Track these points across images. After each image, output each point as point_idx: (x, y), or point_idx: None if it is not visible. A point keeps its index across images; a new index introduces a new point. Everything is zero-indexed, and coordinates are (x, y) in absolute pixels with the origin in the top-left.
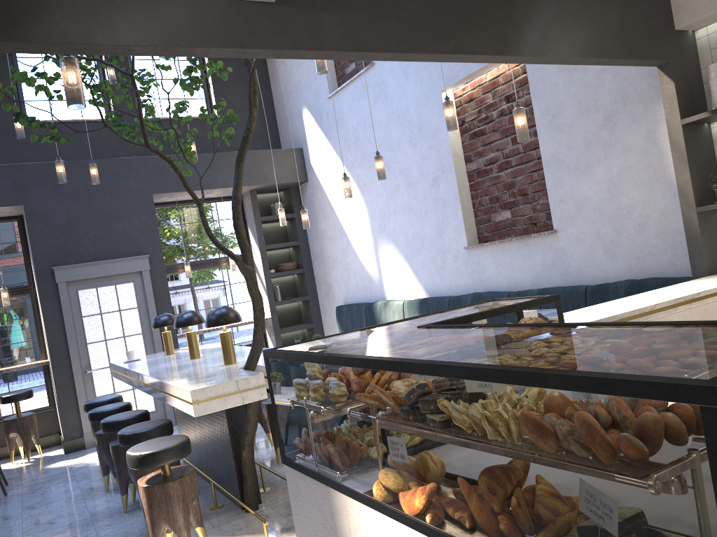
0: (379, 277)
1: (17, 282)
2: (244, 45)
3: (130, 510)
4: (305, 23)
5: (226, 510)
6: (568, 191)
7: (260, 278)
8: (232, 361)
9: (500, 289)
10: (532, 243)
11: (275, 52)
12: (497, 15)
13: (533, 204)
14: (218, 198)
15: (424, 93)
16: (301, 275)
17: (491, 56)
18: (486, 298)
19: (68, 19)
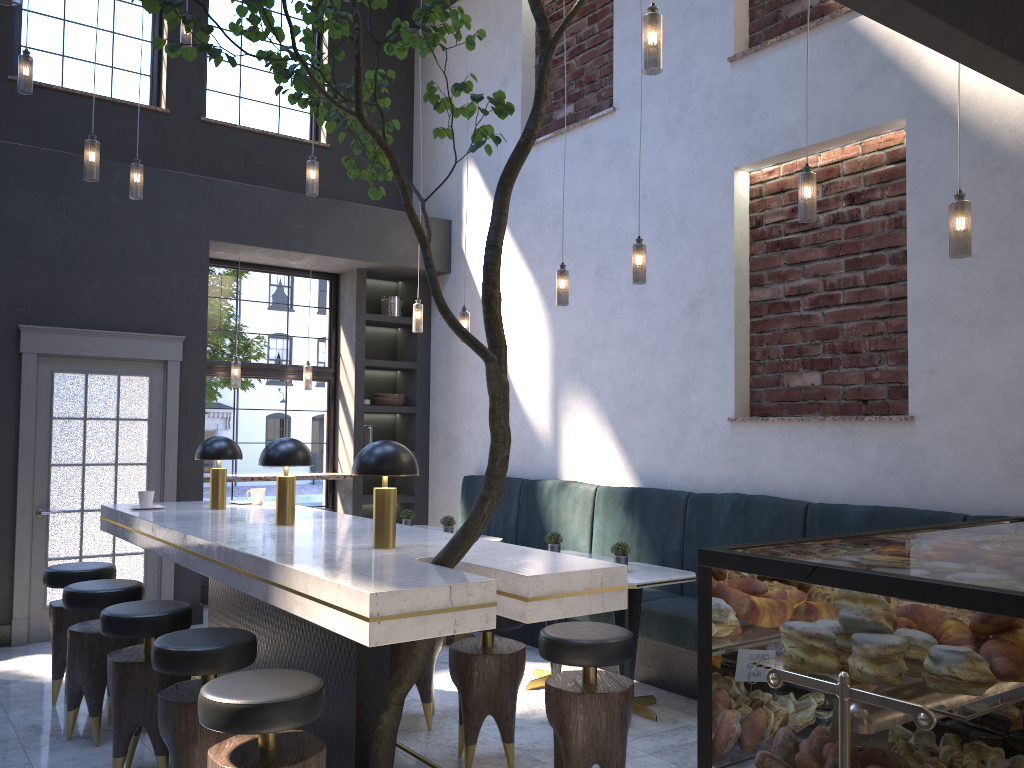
0: (553, 442)
1: None
2: None
3: None
4: None
5: None
6: (950, 359)
7: (346, 410)
8: (390, 544)
9: (783, 494)
10: (861, 431)
11: None
12: None
13: (868, 370)
14: (302, 271)
15: (701, 167)
16: (408, 417)
17: None
18: (763, 505)
19: None
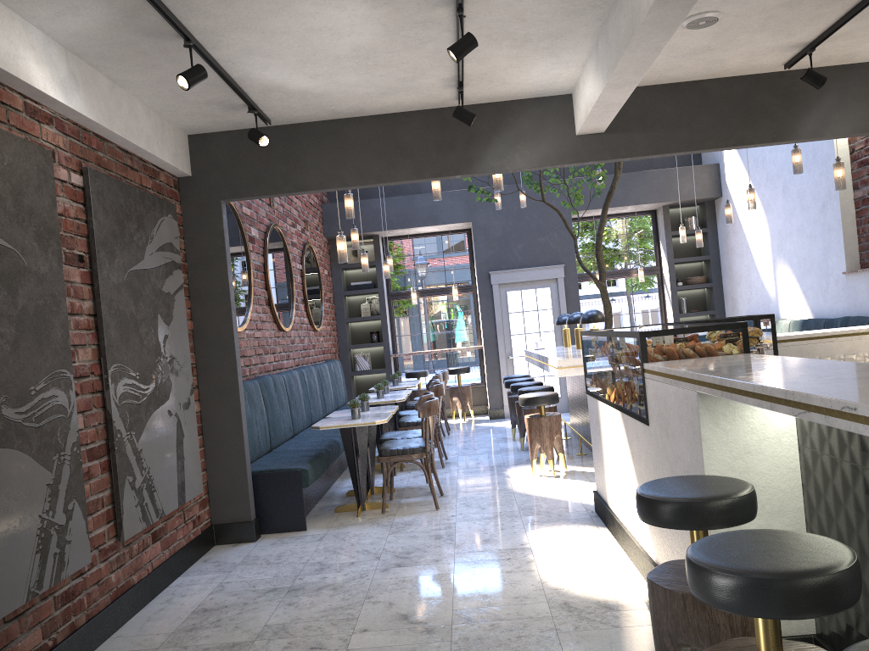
0: (775, 296)
1: (464, 282)
2: (583, 161)
3: (525, 450)
4: (623, 142)
5: (587, 456)
6: None
7: (667, 290)
8: None
9: None
10: None
11: (602, 161)
12: (777, 112)
13: None
14: (632, 213)
15: None
16: (709, 290)
17: (769, 143)
18: (852, 322)
19: (493, 159)
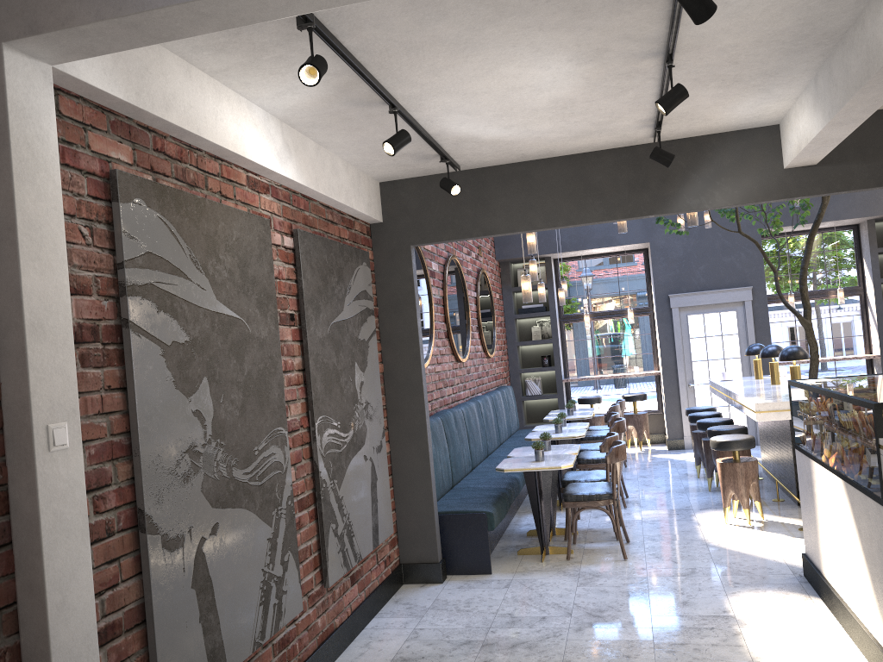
0: None
1: (640, 304)
2: (791, 196)
3: (713, 491)
4: (838, 174)
5: (785, 503)
6: None
7: (872, 313)
8: None
9: None
10: None
11: (814, 195)
12: None
13: None
14: (830, 228)
15: None
16: None
17: None
18: None
19: (690, 197)
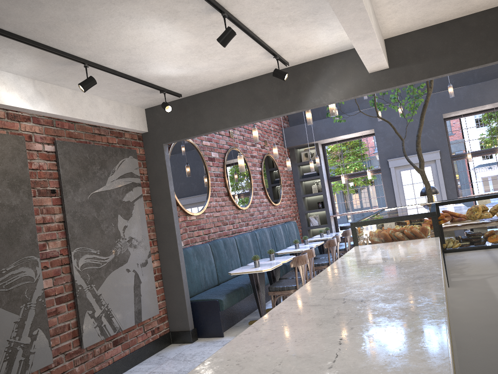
0: None
1: (375, 167)
2: (375, 90)
3: None
4: (403, 72)
5: None
6: None
7: None
8: None
9: None
10: None
11: (390, 88)
12: None
13: None
14: (493, 109)
15: None
16: None
17: None
18: None
19: (314, 98)
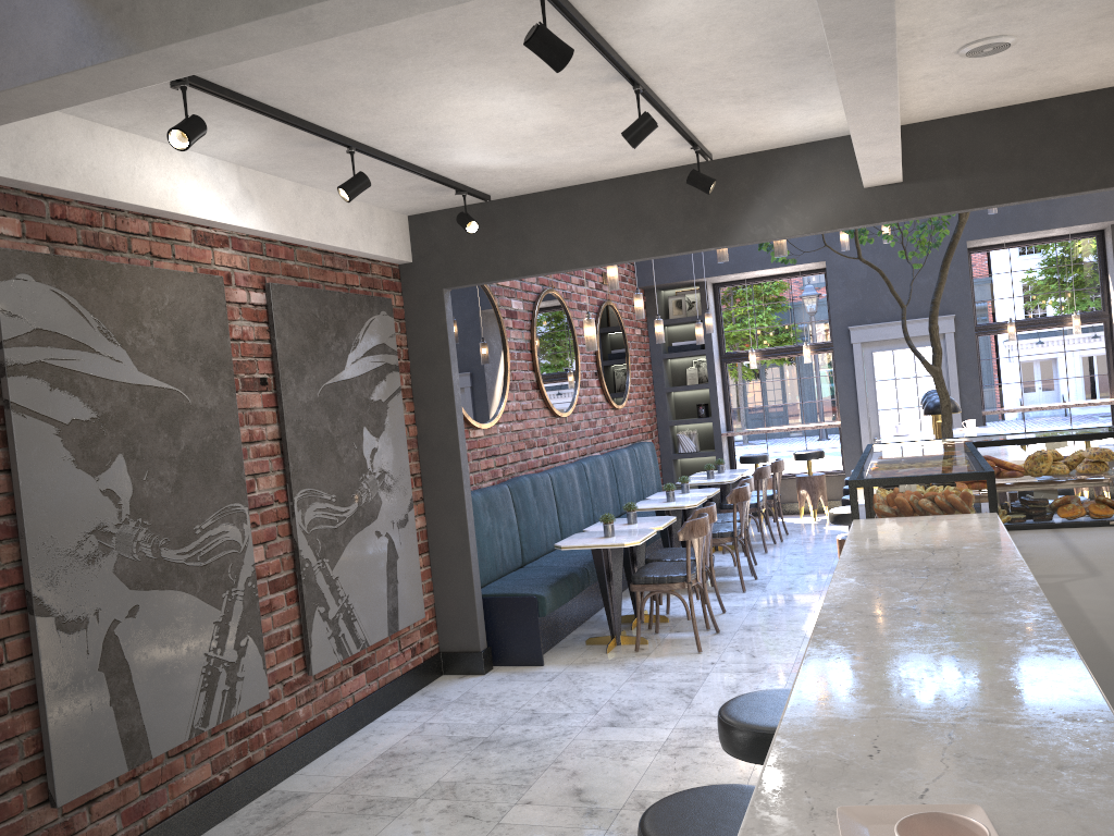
0: None
1: (820, 339)
2: (873, 221)
3: None
4: (928, 193)
5: None
6: None
7: None
8: None
9: None
10: None
11: (901, 220)
12: None
13: None
14: (1066, 236)
15: None
16: None
17: None
18: None
19: (755, 226)
